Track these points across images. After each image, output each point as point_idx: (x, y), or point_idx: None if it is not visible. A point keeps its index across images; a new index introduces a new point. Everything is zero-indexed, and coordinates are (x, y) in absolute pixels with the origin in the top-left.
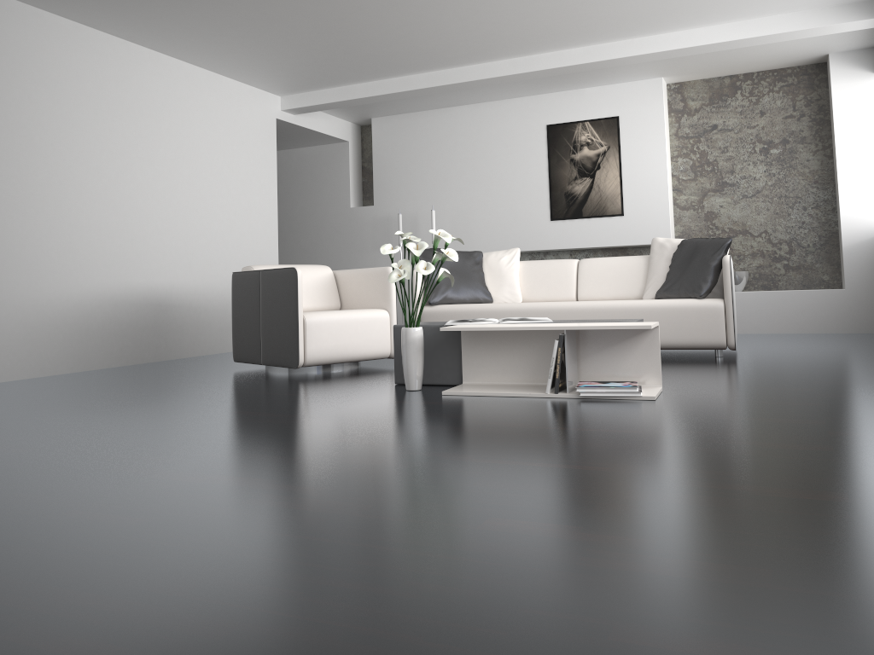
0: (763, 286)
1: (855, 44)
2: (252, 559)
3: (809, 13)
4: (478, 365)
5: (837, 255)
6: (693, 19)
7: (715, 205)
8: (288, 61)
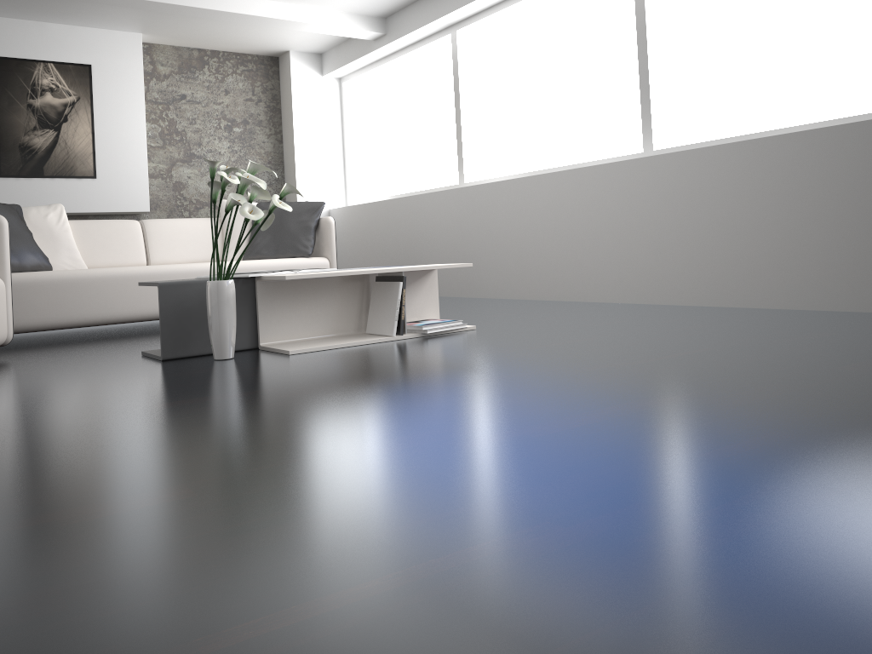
0: None
1: (315, 48)
2: None
3: (331, 12)
4: (278, 322)
5: None
6: None
7: (184, 176)
8: None
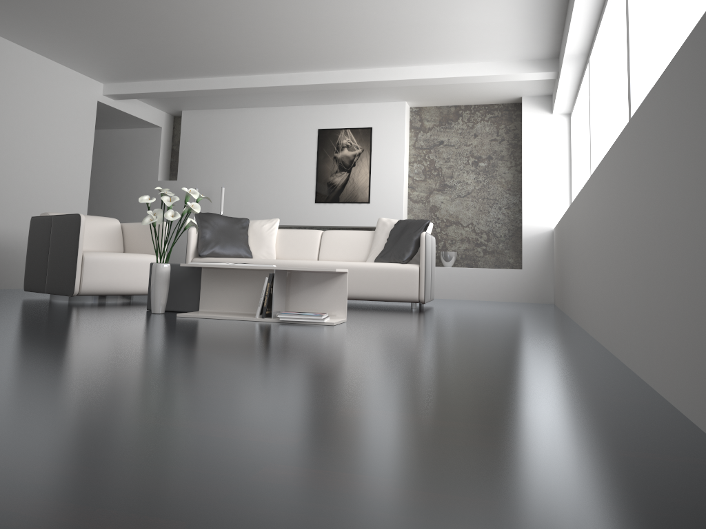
0: (467, 264)
1: (539, 91)
2: None
3: (502, 63)
4: (212, 297)
5: (520, 244)
6: (421, 58)
7: (438, 201)
8: (108, 54)
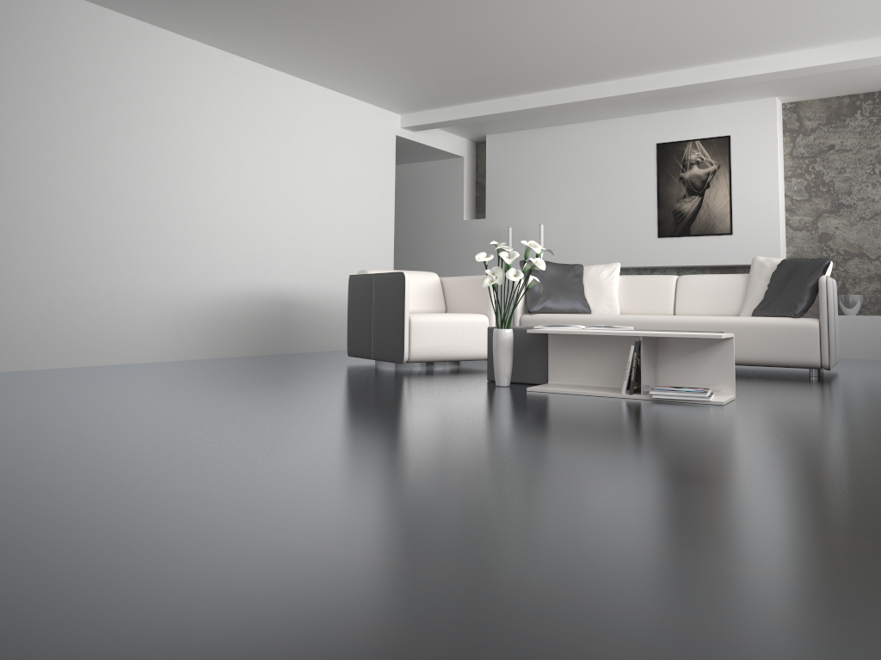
0: (879, 311)
1: None
2: (340, 479)
3: None
4: (563, 367)
5: None
6: (801, 40)
7: (830, 227)
8: (407, 83)
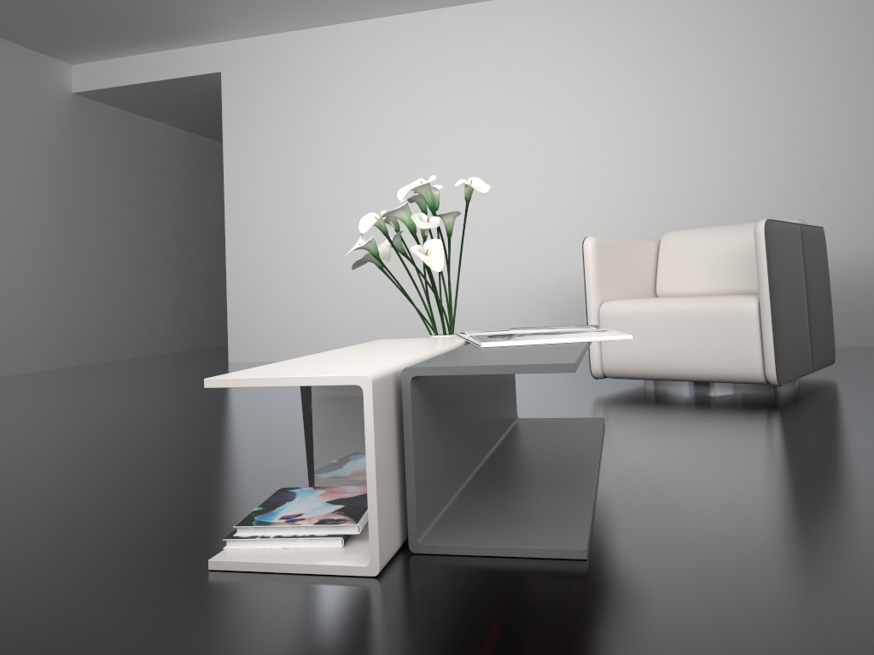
0: None
1: None
2: None
3: None
4: None
5: None
6: None
7: None
8: None
